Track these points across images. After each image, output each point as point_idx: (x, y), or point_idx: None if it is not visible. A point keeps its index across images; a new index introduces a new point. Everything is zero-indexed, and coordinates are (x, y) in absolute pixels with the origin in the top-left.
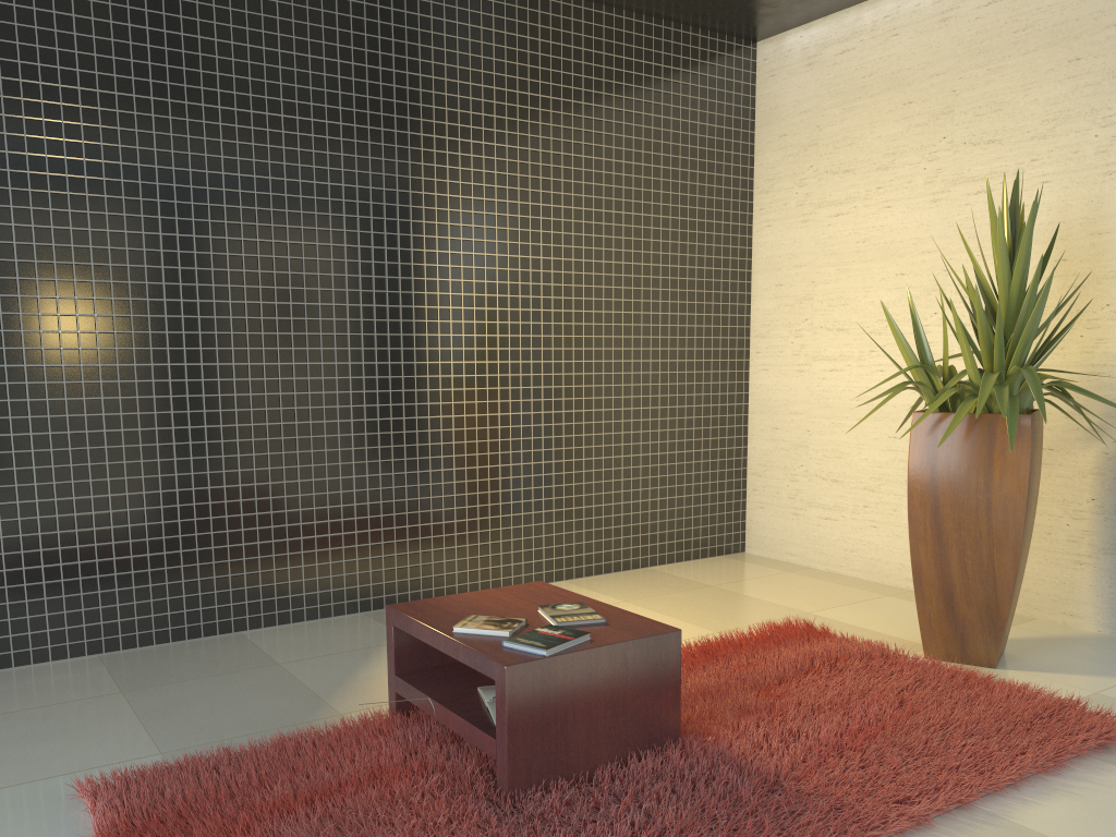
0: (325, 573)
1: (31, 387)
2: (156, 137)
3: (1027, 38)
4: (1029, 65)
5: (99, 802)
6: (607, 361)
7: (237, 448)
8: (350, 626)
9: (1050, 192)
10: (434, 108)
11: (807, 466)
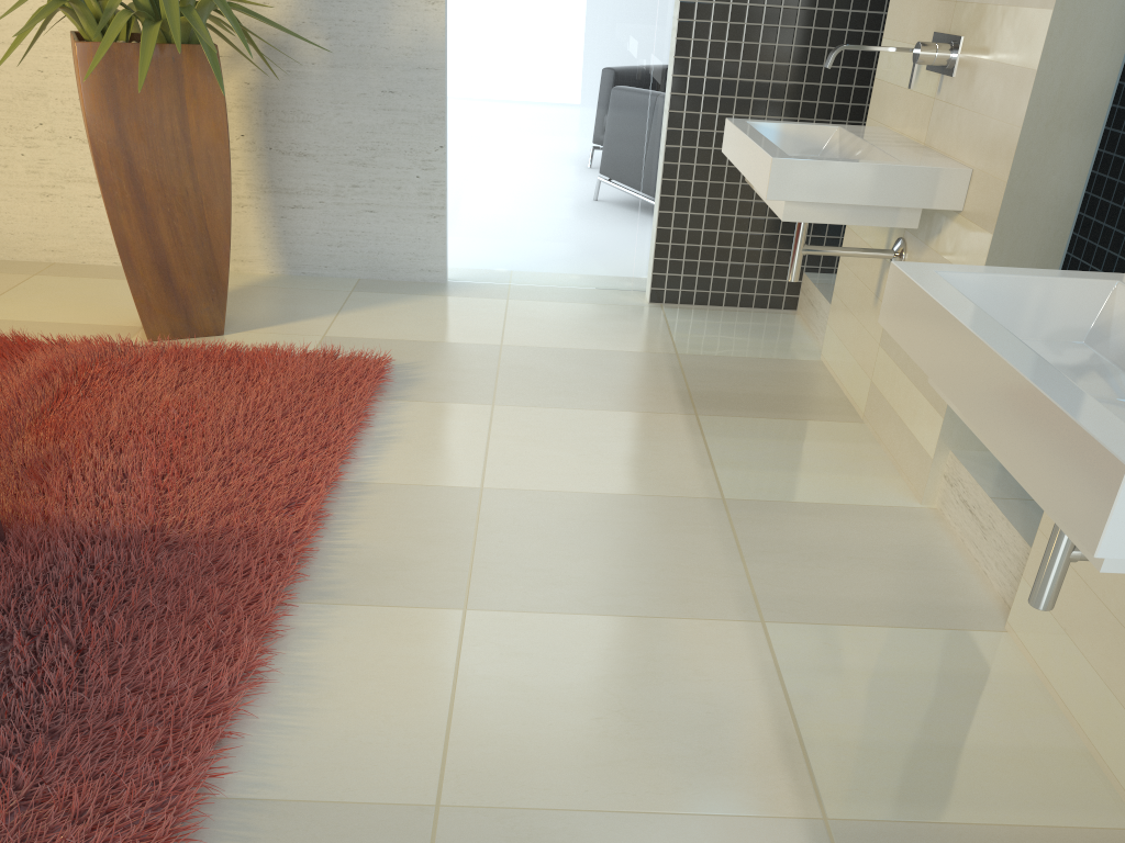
0: None
1: None
2: None
3: None
4: None
5: None
6: None
7: None
8: None
9: None
10: None
11: None
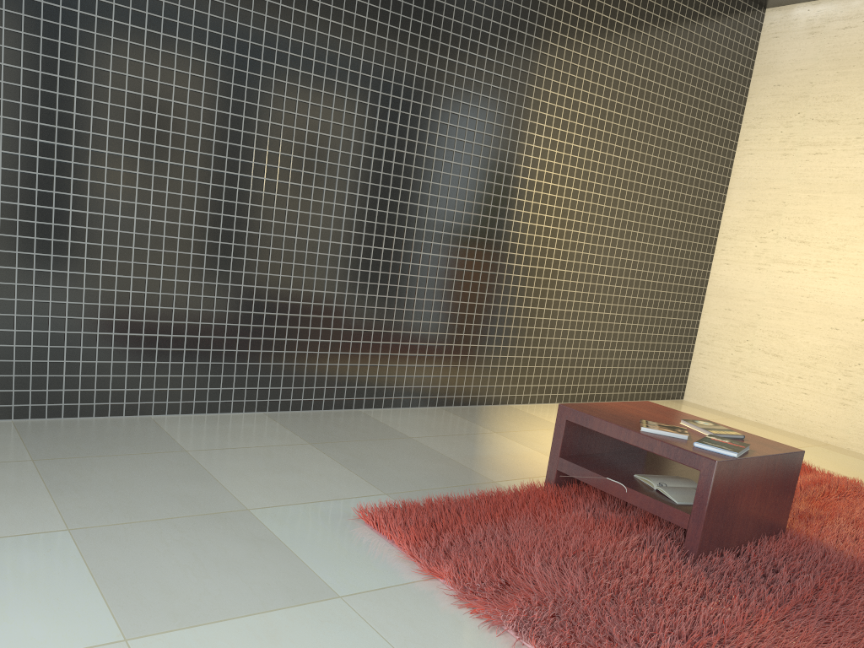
0: (419, 373)
1: (252, 194)
2: (368, 8)
3: None
4: None
5: (386, 525)
6: (626, 240)
7: (379, 266)
8: (438, 416)
9: None
10: (553, 20)
11: (751, 342)
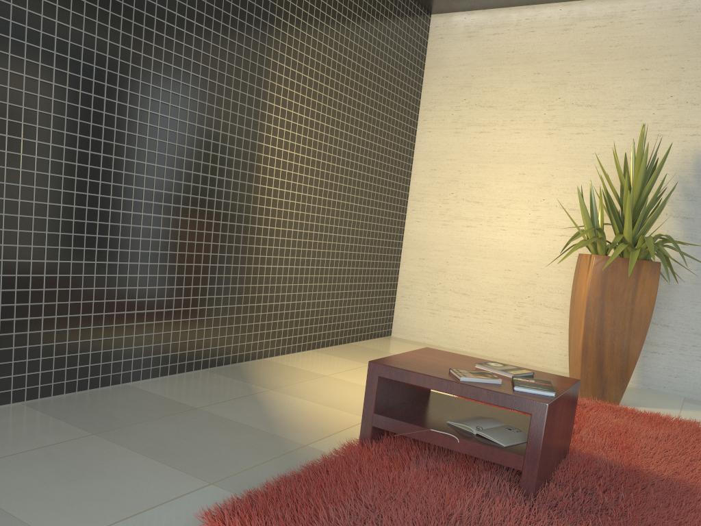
0: (184, 338)
1: None
2: None
3: (617, 51)
4: (617, 67)
5: None
6: (347, 202)
7: (140, 232)
8: (208, 379)
9: (623, 140)
10: None
11: (444, 284)
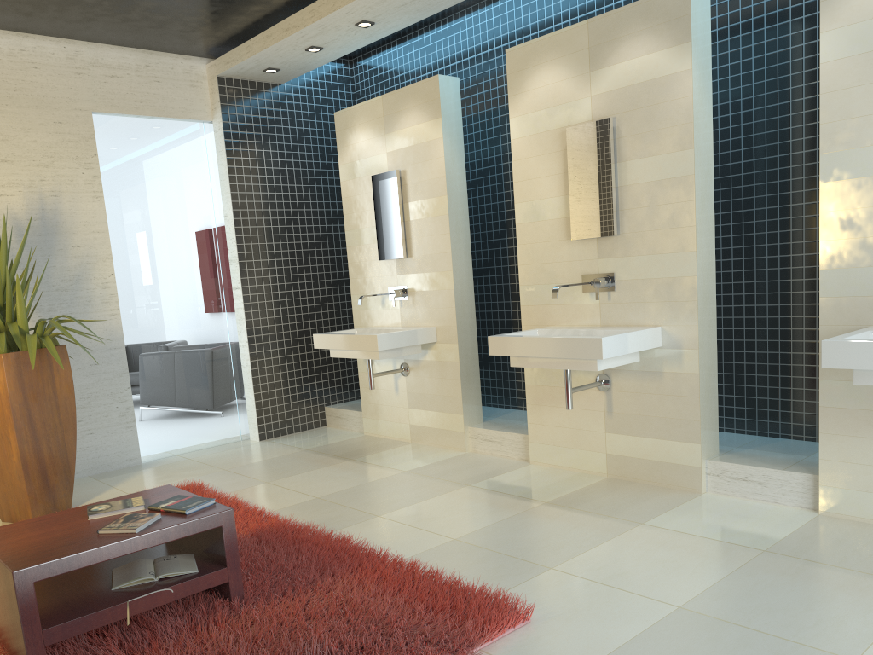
0: None
1: None
2: None
3: None
4: None
5: None
6: None
7: None
8: None
9: None
10: None
11: None
